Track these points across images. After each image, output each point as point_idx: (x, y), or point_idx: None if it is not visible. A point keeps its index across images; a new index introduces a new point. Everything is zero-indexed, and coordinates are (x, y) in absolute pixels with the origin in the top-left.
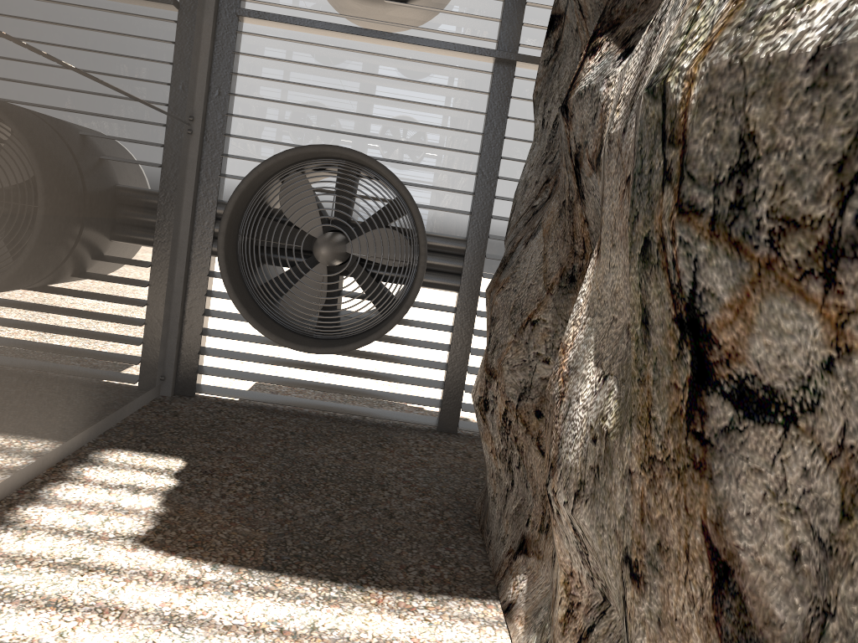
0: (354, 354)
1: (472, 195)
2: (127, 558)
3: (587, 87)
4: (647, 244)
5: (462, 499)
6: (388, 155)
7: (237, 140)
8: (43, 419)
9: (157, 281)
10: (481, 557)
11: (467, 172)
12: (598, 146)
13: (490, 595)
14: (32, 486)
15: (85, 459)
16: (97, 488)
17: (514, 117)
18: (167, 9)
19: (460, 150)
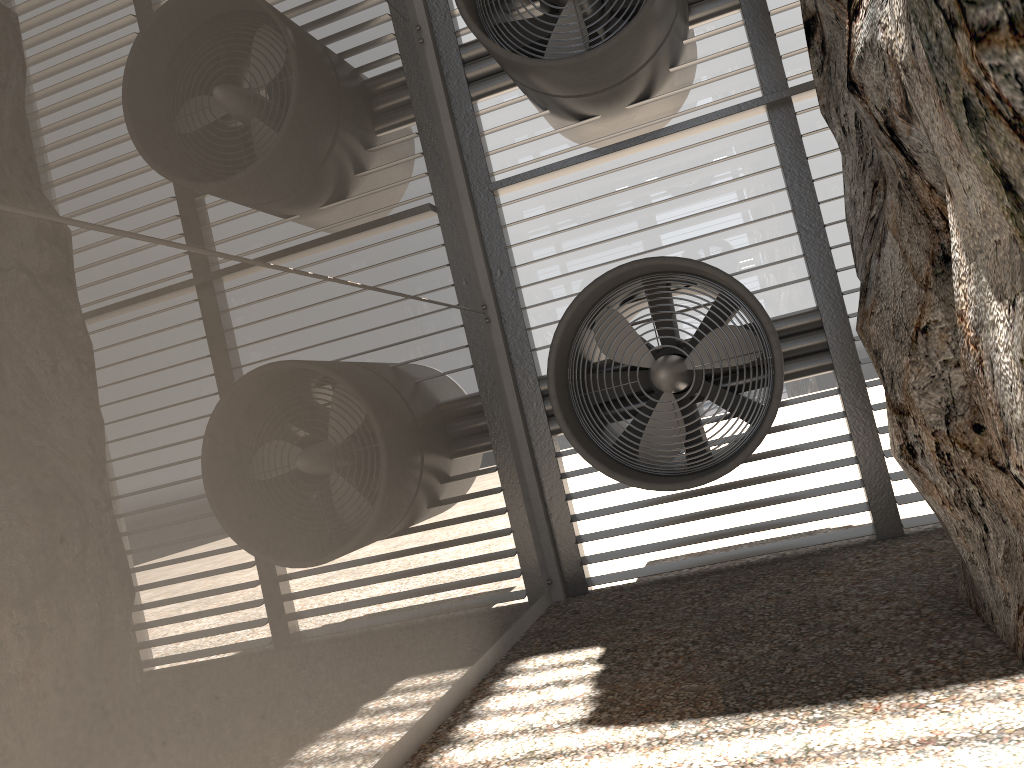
0: (741, 484)
1: (803, 258)
2: (580, 739)
3: (863, 46)
4: (968, 105)
5: (939, 592)
6: (692, 257)
7: (534, 310)
8: (451, 636)
9: (508, 478)
10: (988, 638)
11: (787, 235)
12: (902, 94)
13: (1017, 670)
14: (463, 707)
15: (502, 673)
16: (525, 692)
17: (814, 155)
18: (428, 210)
19: (768, 216)
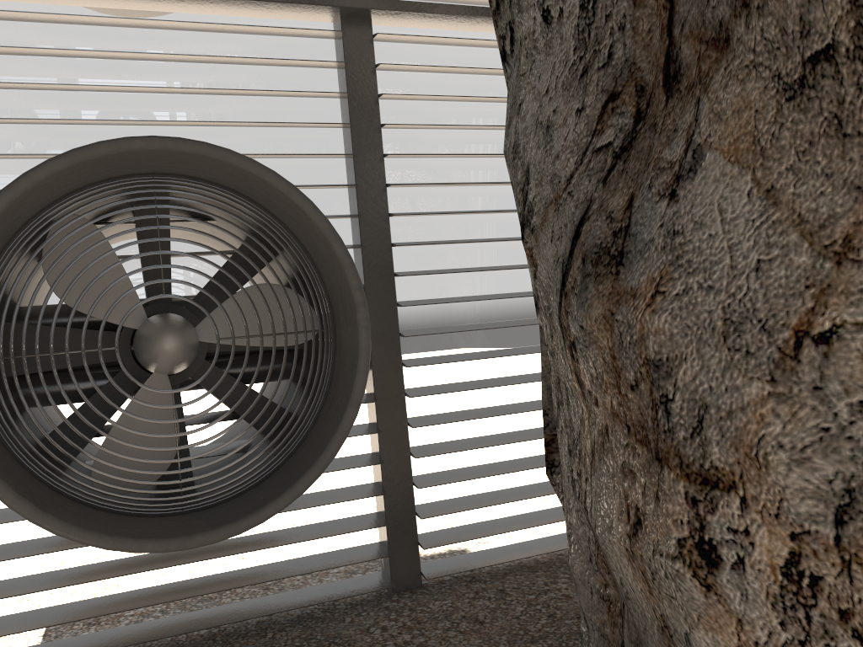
0: None
1: (351, 220)
2: None
3: None
4: None
5: None
6: None
7: None
8: None
9: None
10: None
11: (343, 184)
12: None
13: None
14: None
15: None
16: None
17: (388, 93)
18: None
19: (322, 153)
